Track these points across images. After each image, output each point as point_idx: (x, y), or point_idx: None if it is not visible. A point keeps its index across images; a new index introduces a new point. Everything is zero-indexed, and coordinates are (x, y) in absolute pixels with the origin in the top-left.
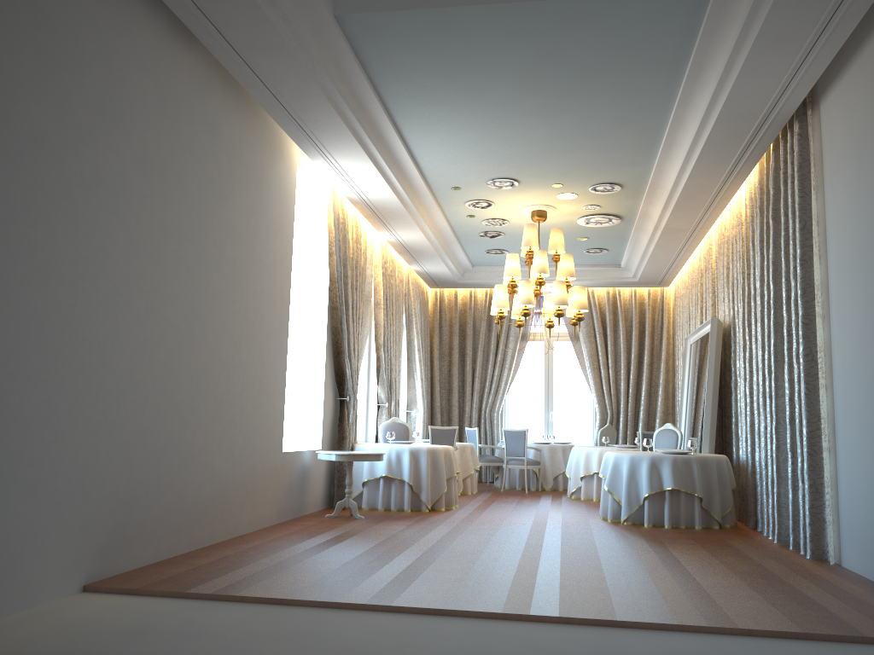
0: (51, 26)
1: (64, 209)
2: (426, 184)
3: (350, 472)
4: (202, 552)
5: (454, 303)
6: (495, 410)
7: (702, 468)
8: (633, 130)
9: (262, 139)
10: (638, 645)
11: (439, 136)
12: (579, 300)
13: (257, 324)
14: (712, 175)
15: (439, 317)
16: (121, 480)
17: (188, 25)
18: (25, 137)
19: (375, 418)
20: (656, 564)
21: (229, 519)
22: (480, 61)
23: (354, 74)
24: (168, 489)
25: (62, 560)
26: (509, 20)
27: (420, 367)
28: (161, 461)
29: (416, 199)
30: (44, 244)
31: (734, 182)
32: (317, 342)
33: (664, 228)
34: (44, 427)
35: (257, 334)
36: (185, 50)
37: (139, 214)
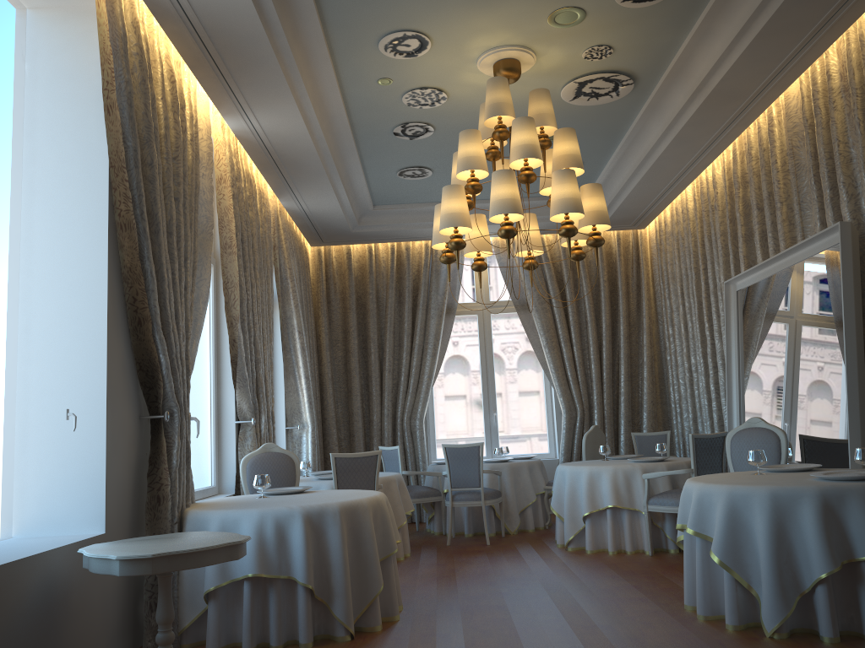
0: None
1: None
2: None
3: (166, 593)
4: None
5: (347, 265)
6: (417, 417)
7: None
8: None
9: None
10: None
11: None
12: (596, 209)
13: None
14: None
15: (327, 288)
16: None
17: None
18: None
19: (234, 446)
20: None
21: None
22: None
23: None
24: None
25: None
26: None
27: (304, 358)
28: None
29: (287, 18)
30: None
31: None
32: (88, 299)
33: (714, 89)
34: None
35: None
36: None
37: None
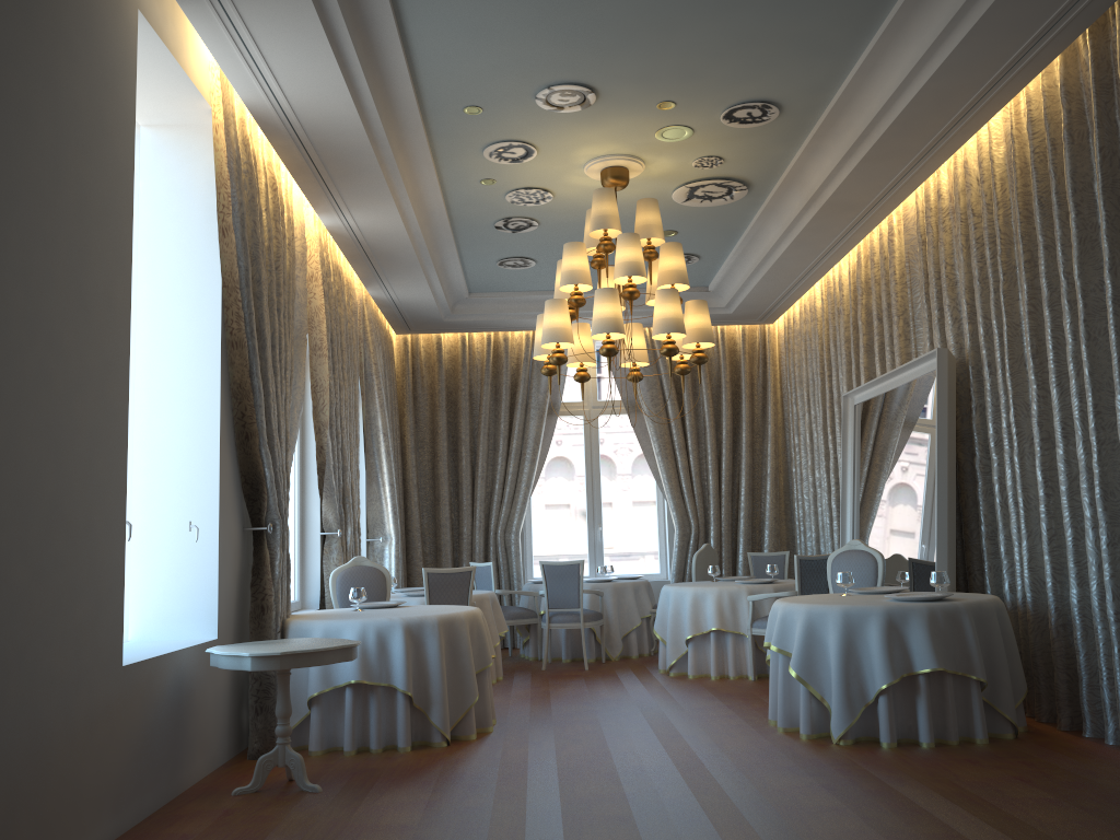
0: None
1: None
2: (416, 97)
3: (285, 690)
4: None
5: (437, 357)
6: (512, 530)
7: (977, 626)
8: None
9: None
10: None
11: None
12: (700, 326)
13: (35, 357)
14: (981, 66)
15: (413, 382)
16: None
17: None
18: None
19: (319, 558)
20: None
21: None
22: None
23: None
24: None
25: None
26: None
27: (389, 463)
28: None
29: (393, 132)
30: None
31: (1007, 88)
32: (202, 414)
33: (828, 201)
34: None
35: (36, 383)
36: None
37: None
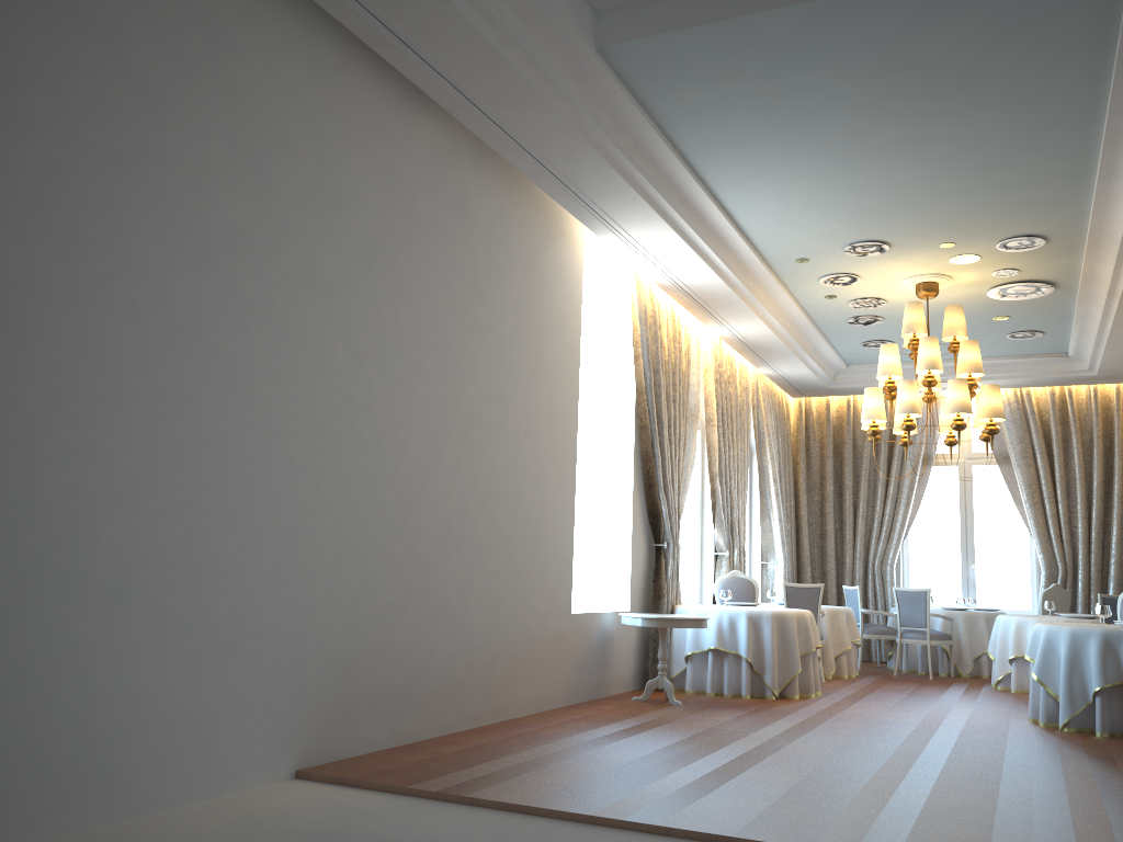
0: (246, 102)
1: (265, 316)
2: (760, 258)
3: (663, 642)
4: (455, 737)
5: (825, 416)
6: (887, 562)
7: None
8: (1048, 155)
9: (532, 216)
10: None
11: (764, 192)
12: (990, 405)
13: (530, 449)
14: None
15: (806, 436)
16: (344, 643)
17: (417, 84)
18: (214, 235)
19: (712, 571)
20: (1090, 793)
21: (495, 698)
22: (800, 84)
23: (635, 121)
24: (409, 656)
25: (268, 738)
26: (829, 21)
27: (777, 503)
28: (399, 621)
29: (749, 278)
30: (240, 358)
31: None
32: (622, 471)
33: (1122, 294)
34: (243, 576)
35: (530, 462)
36: (422, 116)
37: (363, 318)
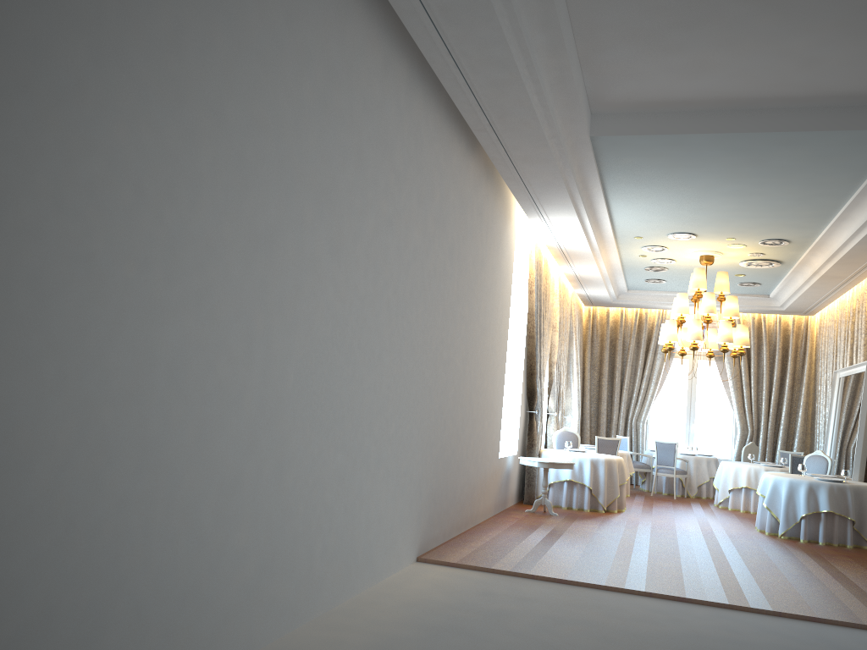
0: (423, 172)
1: (422, 297)
2: (613, 234)
3: (546, 477)
4: (466, 536)
5: (606, 320)
6: (641, 420)
7: (855, 496)
8: (812, 206)
9: (501, 210)
10: (840, 636)
11: (639, 205)
12: (742, 337)
13: (492, 358)
14: None
15: (591, 332)
16: (433, 483)
17: (484, 147)
18: (411, 254)
19: (545, 425)
20: (827, 576)
21: (473, 512)
22: (695, 163)
23: (589, 169)
24: (450, 489)
25: (410, 539)
26: (730, 141)
27: (577, 379)
28: (448, 469)
29: (601, 244)
30: (414, 323)
31: None
32: (516, 364)
33: (823, 275)
34: (408, 449)
35: (492, 366)
36: (472, 159)
37: (448, 290)
